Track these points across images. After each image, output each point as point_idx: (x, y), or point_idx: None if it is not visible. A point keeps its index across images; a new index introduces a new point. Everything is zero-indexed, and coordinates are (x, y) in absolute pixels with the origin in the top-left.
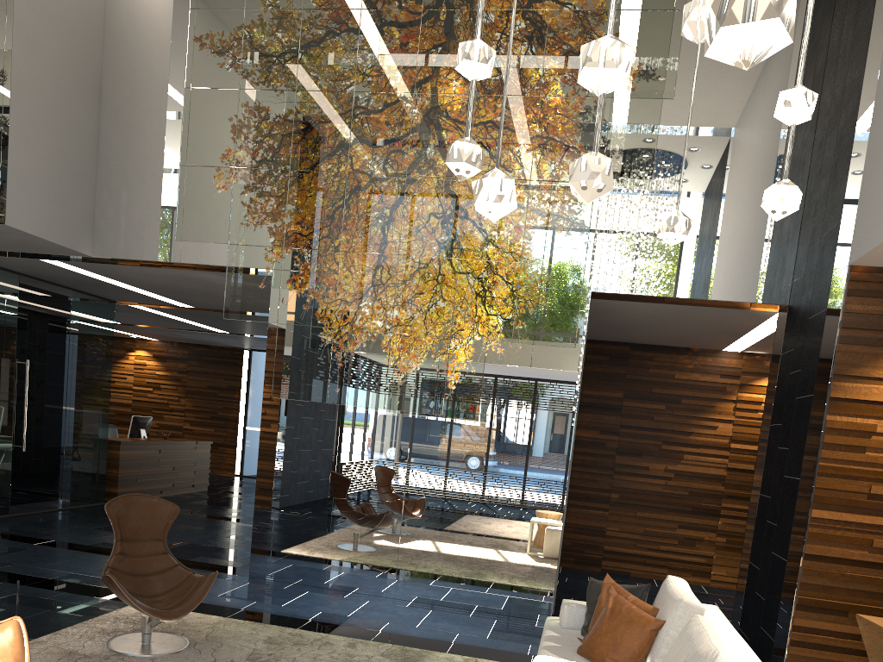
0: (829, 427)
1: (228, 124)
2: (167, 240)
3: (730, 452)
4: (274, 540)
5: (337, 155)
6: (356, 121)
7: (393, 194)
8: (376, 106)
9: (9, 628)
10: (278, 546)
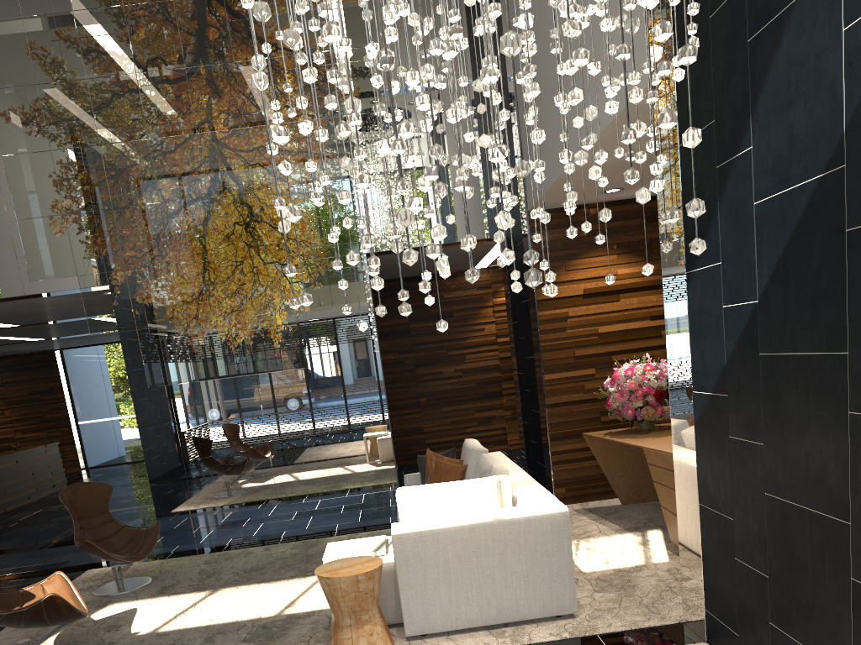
0: (541, 320)
1: (49, 180)
2: (8, 278)
3: (498, 345)
4: (173, 499)
5: (148, 190)
6: (156, 161)
7: (202, 213)
8: (169, 147)
9: (57, 579)
10: (177, 502)
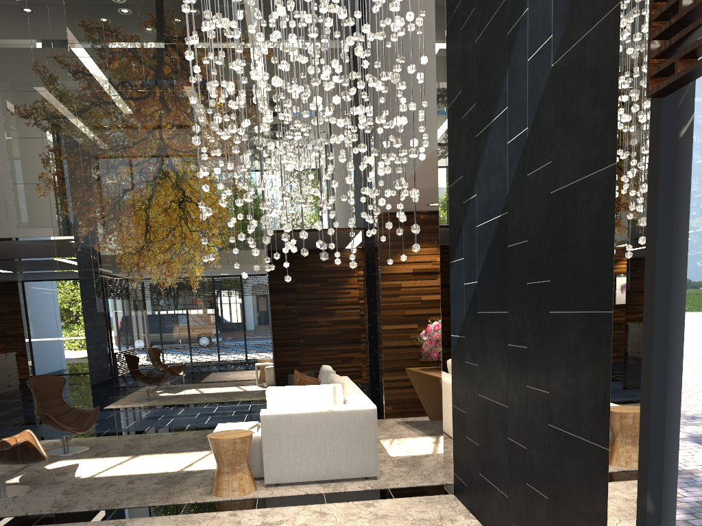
0: (382, 287)
1: (39, 158)
2: None
3: (360, 305)
4: (107, 396)
5: (111, 172)
6: (118, 153)
7: (148, 192)
8: (129, 144)
9: (27, 434)
10: (110, 399)
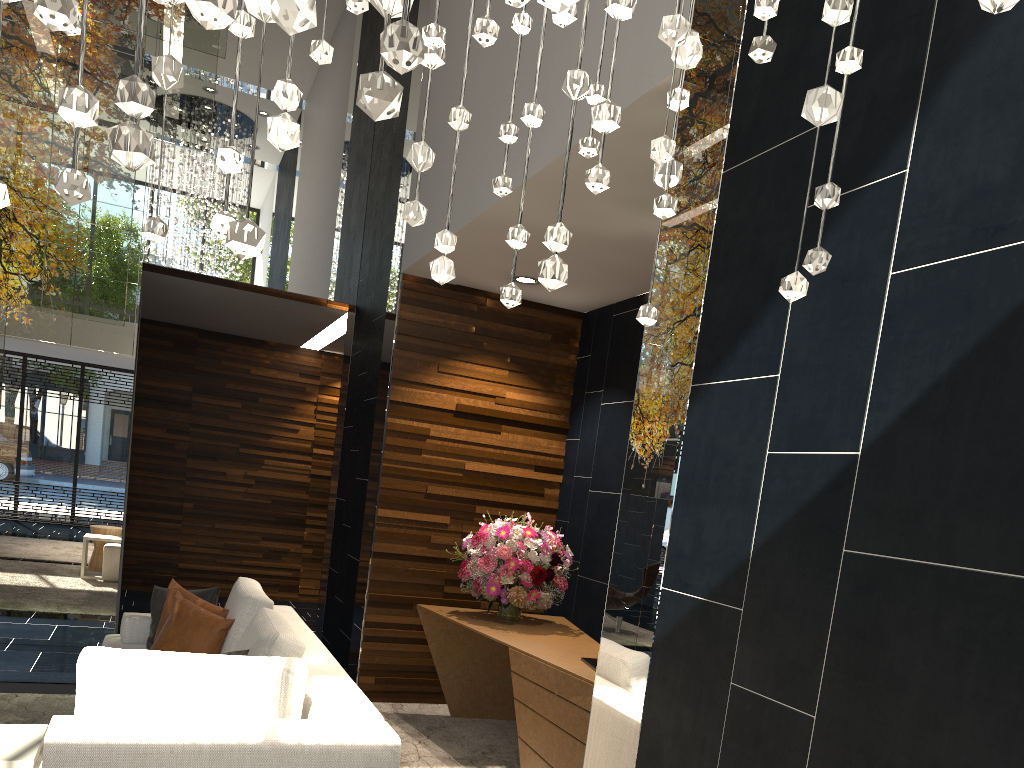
0: (390, 430)
1: None
2: None
3: (313, 457)
4: None
5: None
6: None
7: None
8: None
9: None
10: None
